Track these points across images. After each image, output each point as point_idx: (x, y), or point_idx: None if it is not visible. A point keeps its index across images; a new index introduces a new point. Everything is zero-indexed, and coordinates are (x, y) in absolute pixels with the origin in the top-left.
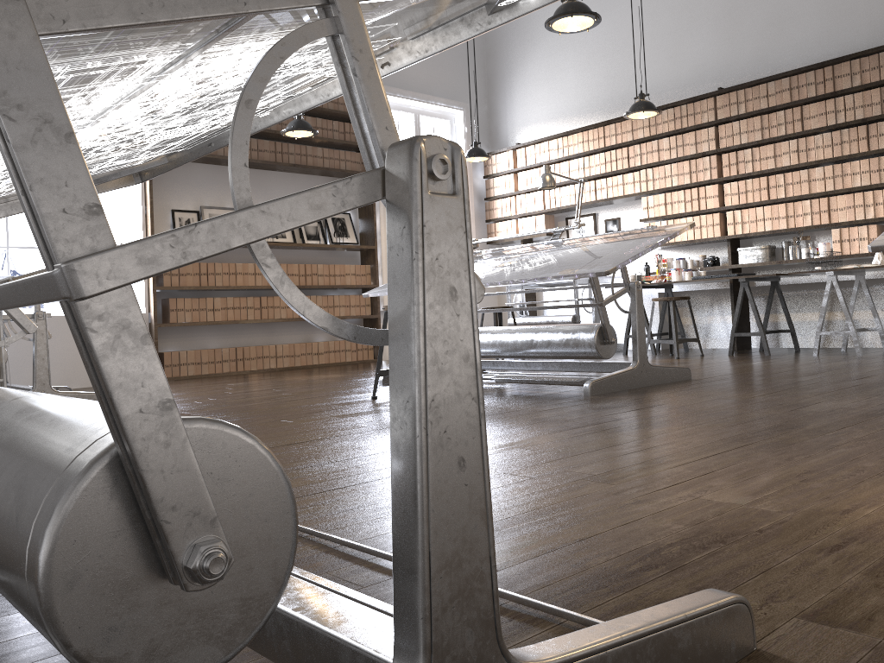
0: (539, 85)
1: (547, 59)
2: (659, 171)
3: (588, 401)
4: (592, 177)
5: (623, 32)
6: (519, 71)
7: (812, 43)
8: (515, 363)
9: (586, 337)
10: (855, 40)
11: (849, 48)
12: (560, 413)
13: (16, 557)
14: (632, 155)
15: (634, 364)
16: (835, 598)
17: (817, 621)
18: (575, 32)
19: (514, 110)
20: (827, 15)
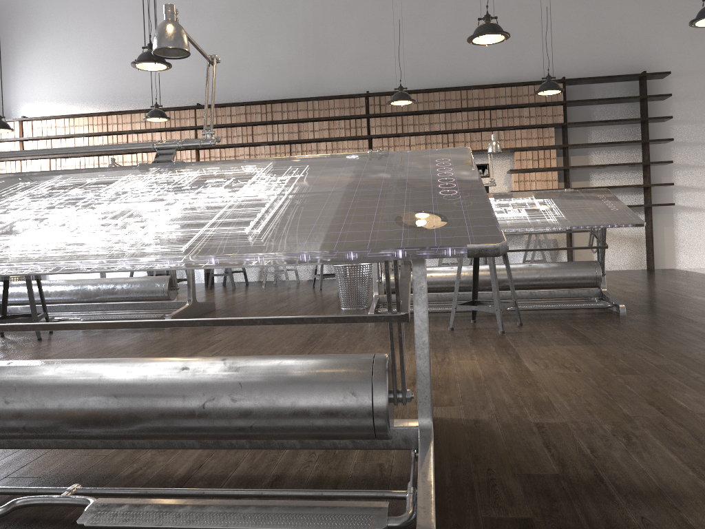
0: (44, 70)
1: (53, 51)
2: (153, 156)
3: (177, 330)
4: (96, 153)
5: (123, 46)
6: (24, 54)
7: (258, 86)
8: (88, 306)
9: (160, 285)
10: (283, 90)
11: (279, 94)
12: (175, 340)
13: (360, 405)
14: (131, 141)
15: (189, 302)
16: (435, 398)
17: (439, 406)
18: (149, 70)
19: (19, 87)
20: (267, 70)
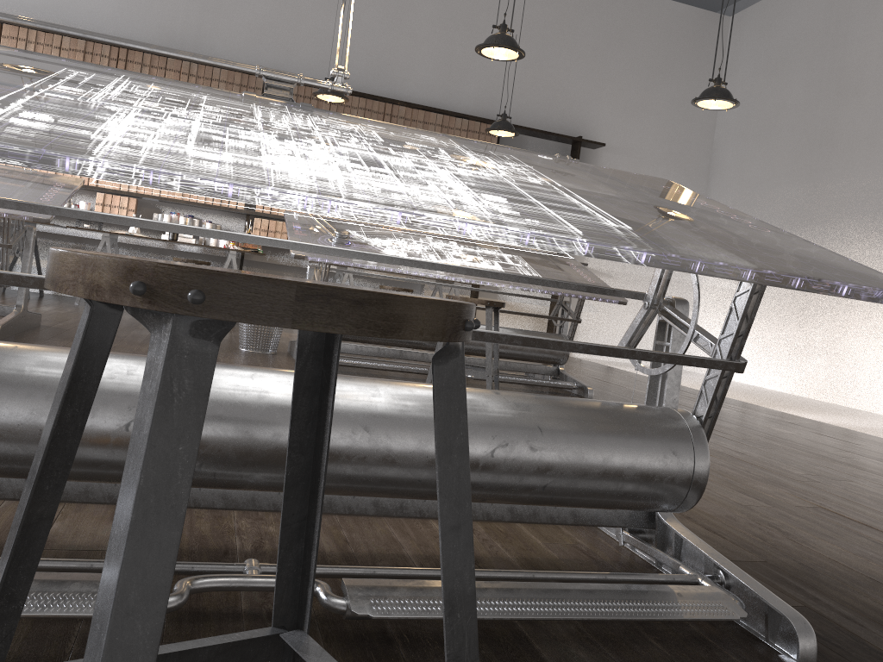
0: None
1: None
2: None
3: None
4: None
5: None
6: None
7: (108, 18)
8: None
9: None
10: (146, 34)
11: (139, 39)
12: None
13: (681, 467)
14: None
15: (19, 309)
16: None
17: None
18: None
19: None
20: None
